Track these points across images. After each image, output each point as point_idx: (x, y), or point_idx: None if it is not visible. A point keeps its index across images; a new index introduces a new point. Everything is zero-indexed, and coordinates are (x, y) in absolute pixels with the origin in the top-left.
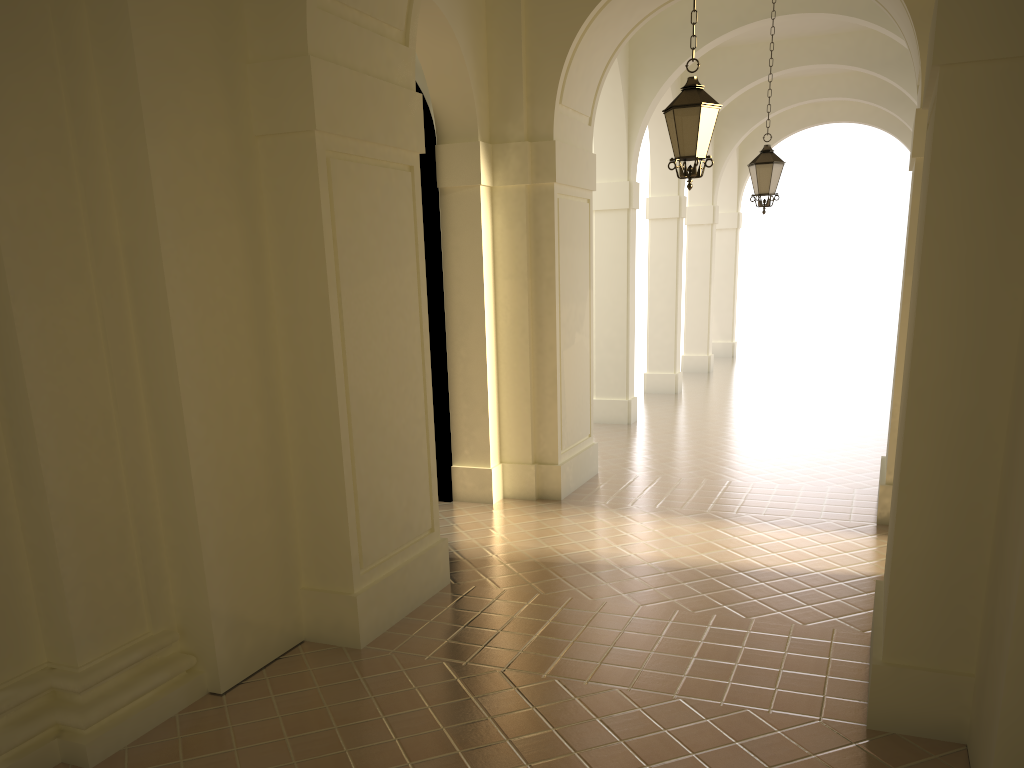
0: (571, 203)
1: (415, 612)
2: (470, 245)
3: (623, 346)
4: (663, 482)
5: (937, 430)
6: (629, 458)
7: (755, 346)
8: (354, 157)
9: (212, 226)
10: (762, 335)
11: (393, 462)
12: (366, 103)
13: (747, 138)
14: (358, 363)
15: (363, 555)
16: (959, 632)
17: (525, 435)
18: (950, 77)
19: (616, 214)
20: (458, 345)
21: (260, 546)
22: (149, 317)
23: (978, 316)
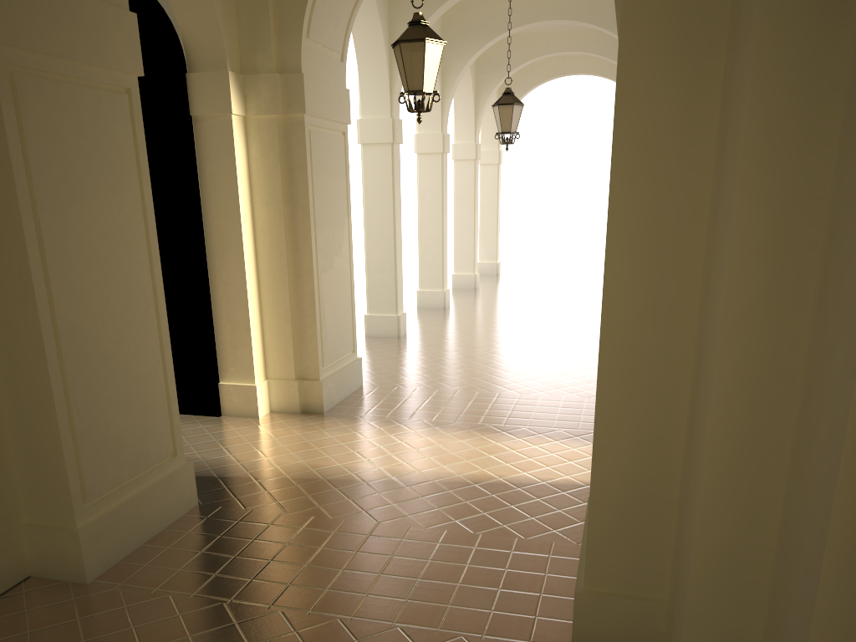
0: (324, 135)
1: (155, 538)
2: (225, 172)
3: (392, 267)
4: (420, 393)
5: (628, 367)
6: (393, 370)
7: (517, 265)
8: (50, 75)
9: None
10: (524, 256)
11: (121, 392)
12: (61, 17)
13: (505, 85)
14: (68, 293)
15: (87, 488)
16: (653, 561)
17: (288, 353)
18: (632, 6)
19: (382, 147)
20: (219, 268)
21: None
22: None
23: (664, 255)
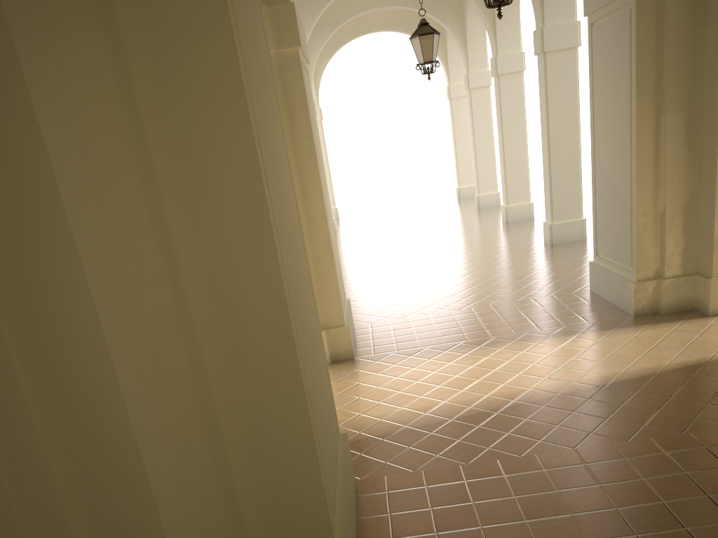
0: (305, 72)
1: (361, 532)
2: None
3: None
4: (420, 321)
5: None
6: (364, 307)
7: (344, 209)
8: None
9: (74, 30)
10: (338, 202)
11: (316, 366)
12: None
13: None
14: (284, 245)
15: (329, 494)
16: None
17: None
18: None
19: None
20: None
21: (222, 537)
22: (10, 208)
23: None
